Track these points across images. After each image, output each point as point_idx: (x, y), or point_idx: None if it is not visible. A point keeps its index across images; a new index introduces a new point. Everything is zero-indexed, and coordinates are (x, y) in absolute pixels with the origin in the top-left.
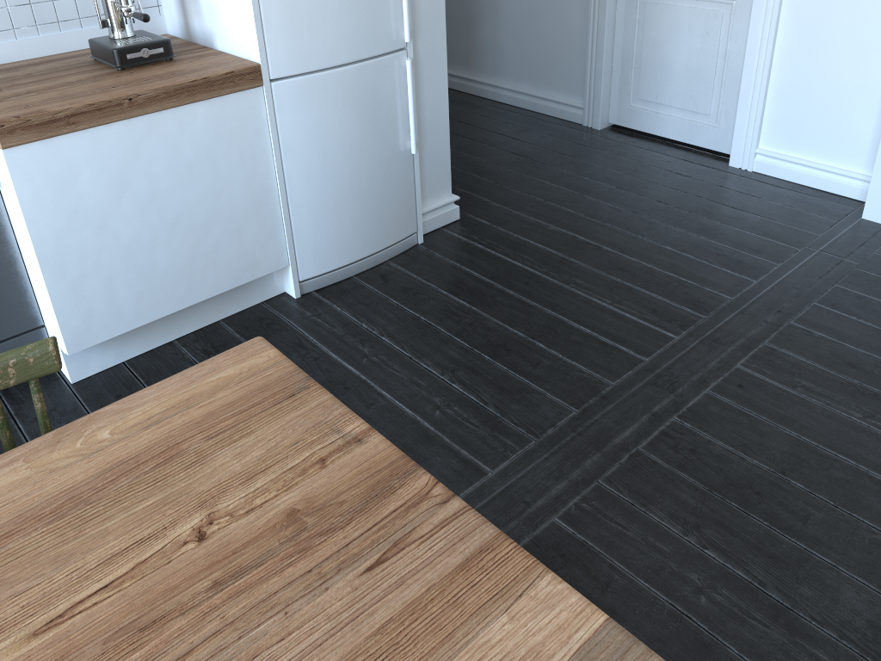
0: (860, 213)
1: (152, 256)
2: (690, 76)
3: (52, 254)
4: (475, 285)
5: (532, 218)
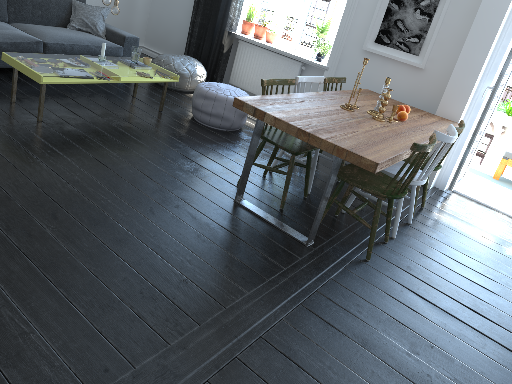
0: None
1: None
2: None
3: None
4: None
5: None
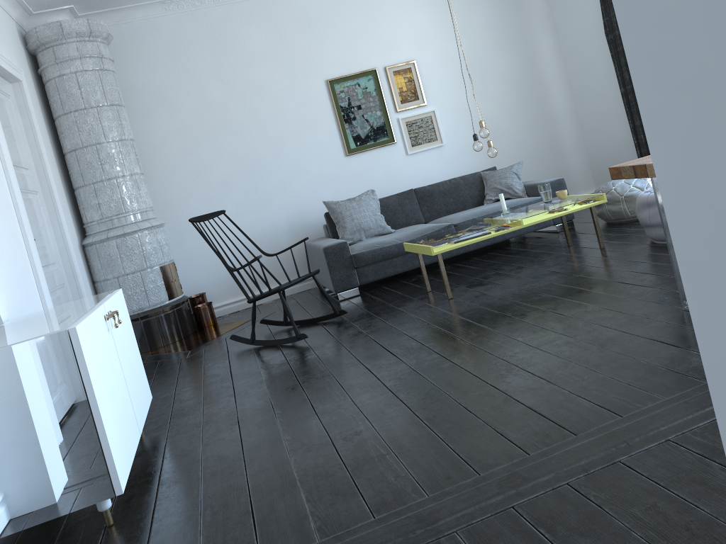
0: None
1: None
2: None
3: None
4: None
5: None
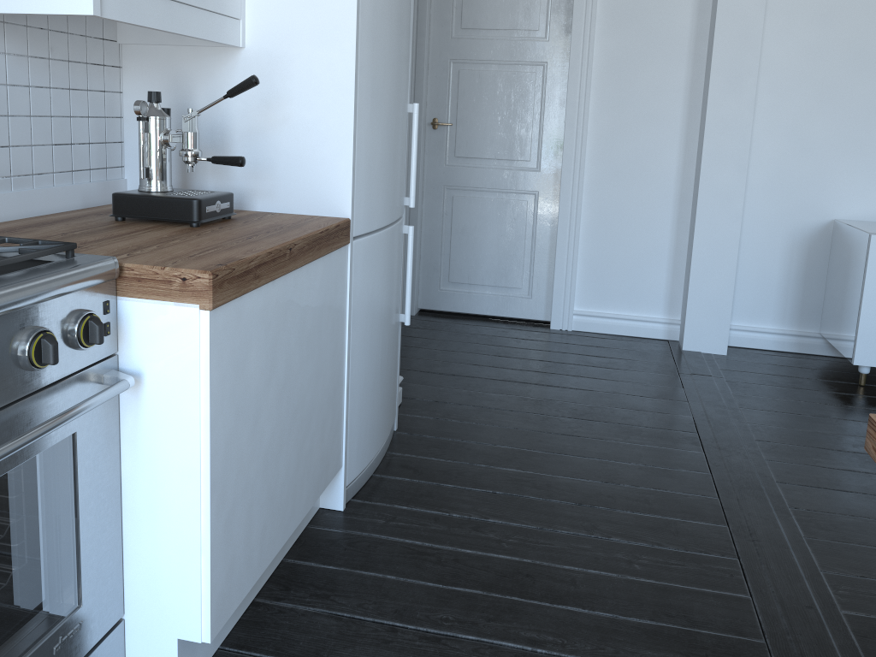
0: (677, 347)
1: (278, 465)
2: (501, 256)
3: (221, 472)
4: (501, 452)
5: (464, 389)
